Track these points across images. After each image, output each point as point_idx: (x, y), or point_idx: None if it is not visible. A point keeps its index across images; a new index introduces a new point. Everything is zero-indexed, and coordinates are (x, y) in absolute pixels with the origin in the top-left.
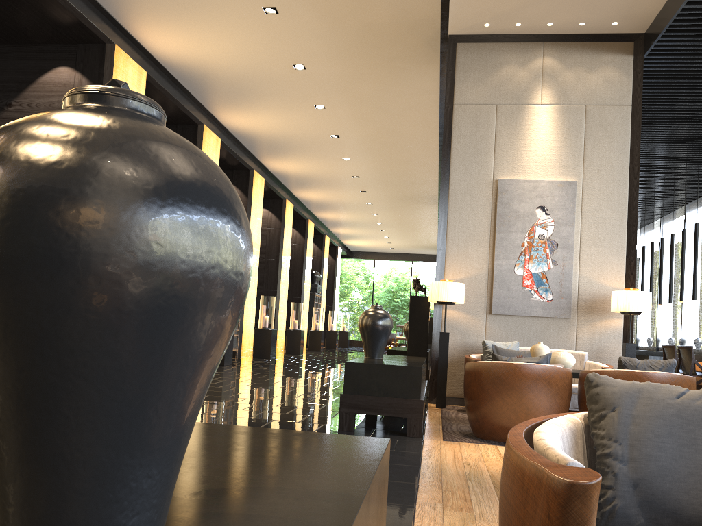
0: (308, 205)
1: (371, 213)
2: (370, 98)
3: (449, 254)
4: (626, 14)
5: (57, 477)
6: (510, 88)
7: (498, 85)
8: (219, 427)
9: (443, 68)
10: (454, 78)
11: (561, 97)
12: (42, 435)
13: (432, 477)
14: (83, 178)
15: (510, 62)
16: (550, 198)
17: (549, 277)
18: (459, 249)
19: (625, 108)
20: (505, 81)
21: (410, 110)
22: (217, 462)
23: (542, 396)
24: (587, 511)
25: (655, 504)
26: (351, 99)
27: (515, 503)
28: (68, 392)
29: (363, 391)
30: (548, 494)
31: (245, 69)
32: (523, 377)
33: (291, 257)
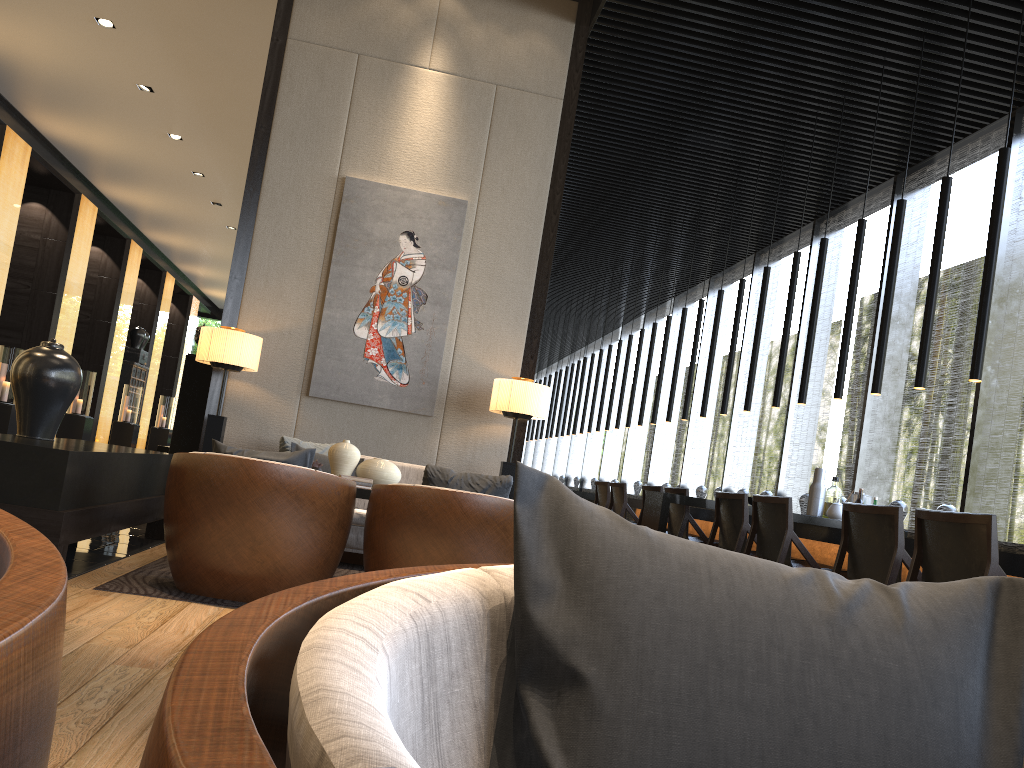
0: (128, 214)
1: None
2: (192, 24)
3: (250, 288)
4: None
5: None
6: (384, 32)
7: (365, 23)
8: None
9: None
10: None
11: (462, 64)
12: None
13: None
14: None
15: None
16: (424, 221)
17: (408, 347)
18: (269, 282)
19: (554, 102)
20: (377, 19)
21: (265, 63)
22: None
23: (283, 520)
24: None
25: None
26: (159, 20)
27: None
28: None
29: None
30: None
31: None
32: (251, 484)
33: (92, 296)
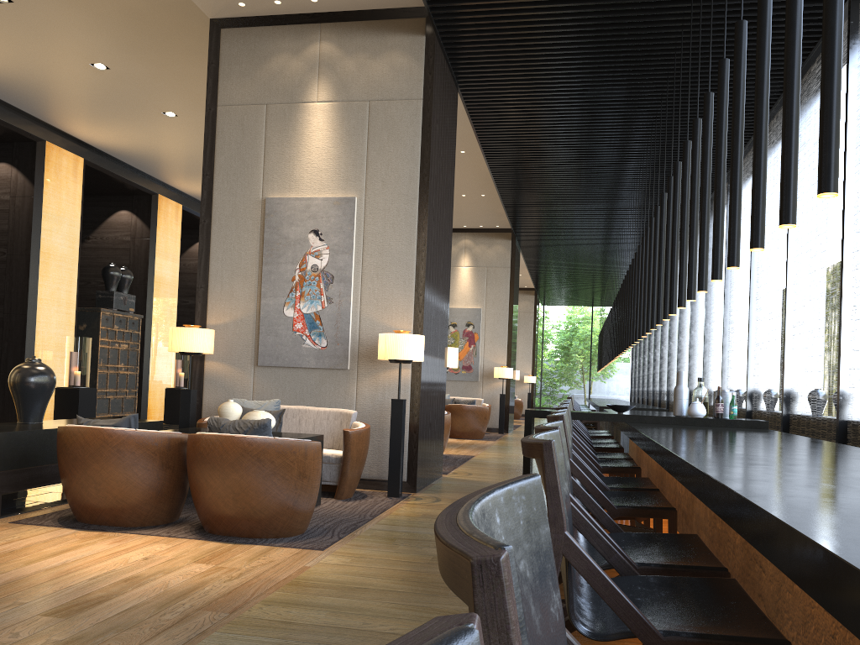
0: None
1: None
2: None
3: (212, 293)
4: None
5: None
6: (281, 83)
7: (268, 80)
8: None
9: None
10: (218, 73)
11: (341, 92)
12: None
13: None
14: None
15: (282, 50)
16: (325, 219)
17: (323, 318)
18: (223, 286)
19: (415, 103)
20: (276, 75)
21: None
22: None
23: (111, 467)
24: None
25: None
26: (197, 104)
27: None
28: None
29: None
30: None
31: (42, 72)
32: (86, 444)
33: None
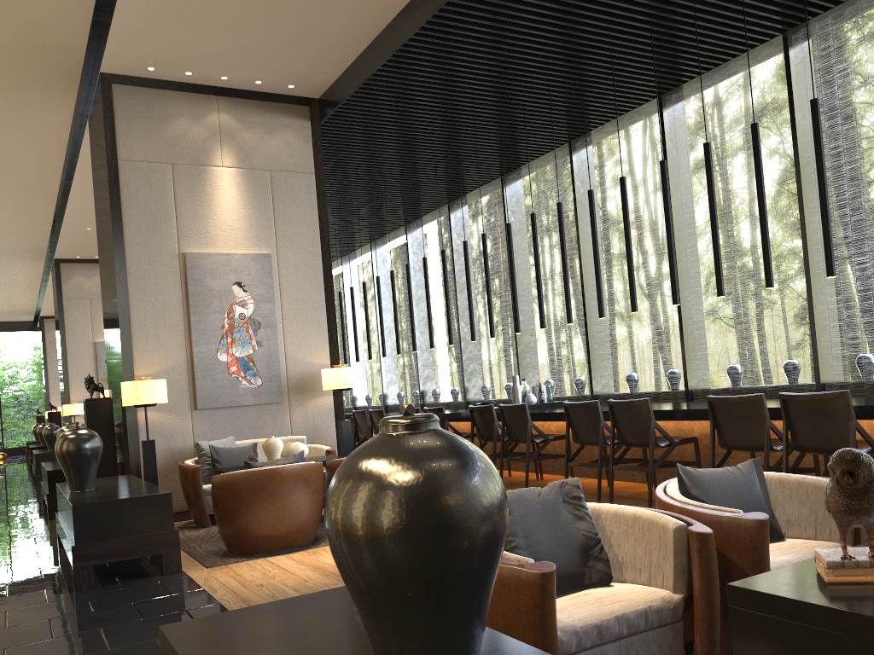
0: None
1: None
2: None
3: (137, 344)
4: (303, 79)
5: (470, 646)
6: (186, 146)
7: (171, 141)
8: (241, 613)
9: (80, 104)
10: (114, 127)
11: (244, 160)
12: (467, 626)
13: None
14: (486, 486)
15: (182, 115)
16: (246, 273)
17: (256, 360)
18: (149, 337)
19: (309, 176)
20: (179, 137)
21: (24, 146)
22: (335, 634)
23: (304, 495)
24: (554, 587)
25: None
26: None
27: (498, 597)
28: (480, 598)
29: (102, 536)
30: (529, 584)
31: None
32: (284, 481)
33: None
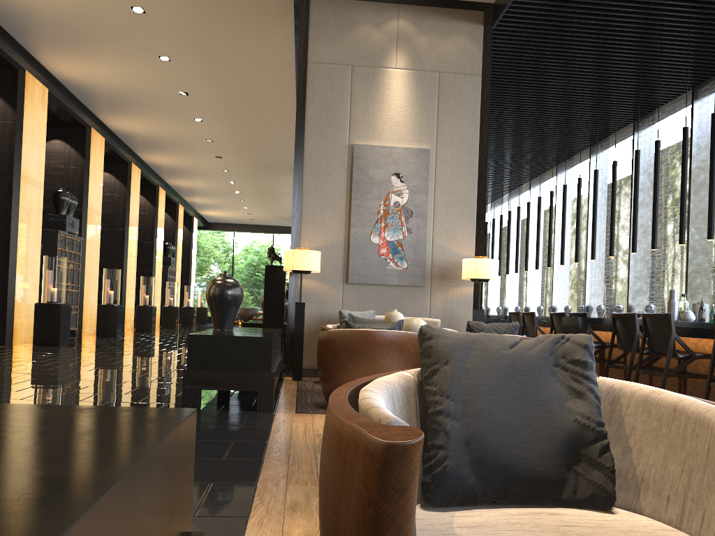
0: (157, 170)
1: (228, 181)
2: (221, 52)
3: (304, 221)
4: None
5: None
6: (365, 49)
7: (353, 46)
8: None
9: (297, 25)
10: (307, 34)
11: (416, 62)
12: None
13: (280, 452)
14: None
15: (365, 22)
16: (405, 165)
17: (404, 245)
18: (315, 216)
19: (476, 78)
20: (360, 42)
21: (264, 69)
22: None
23: (395, 362)
24: (408, 476)
25: (487, 461)
26: (199, 52)
27: (333, 472)
28: None
29: (209, 365)
30: (366, 459)
31: (73, 7)
32: (376, 344)
33: (140, 227)
